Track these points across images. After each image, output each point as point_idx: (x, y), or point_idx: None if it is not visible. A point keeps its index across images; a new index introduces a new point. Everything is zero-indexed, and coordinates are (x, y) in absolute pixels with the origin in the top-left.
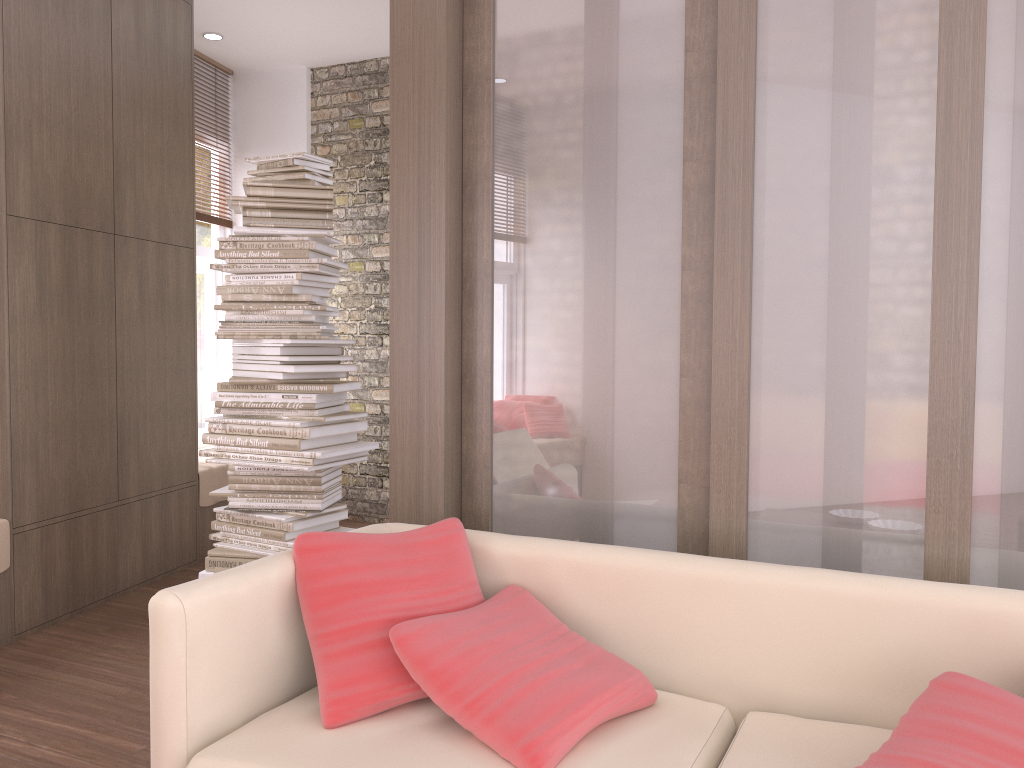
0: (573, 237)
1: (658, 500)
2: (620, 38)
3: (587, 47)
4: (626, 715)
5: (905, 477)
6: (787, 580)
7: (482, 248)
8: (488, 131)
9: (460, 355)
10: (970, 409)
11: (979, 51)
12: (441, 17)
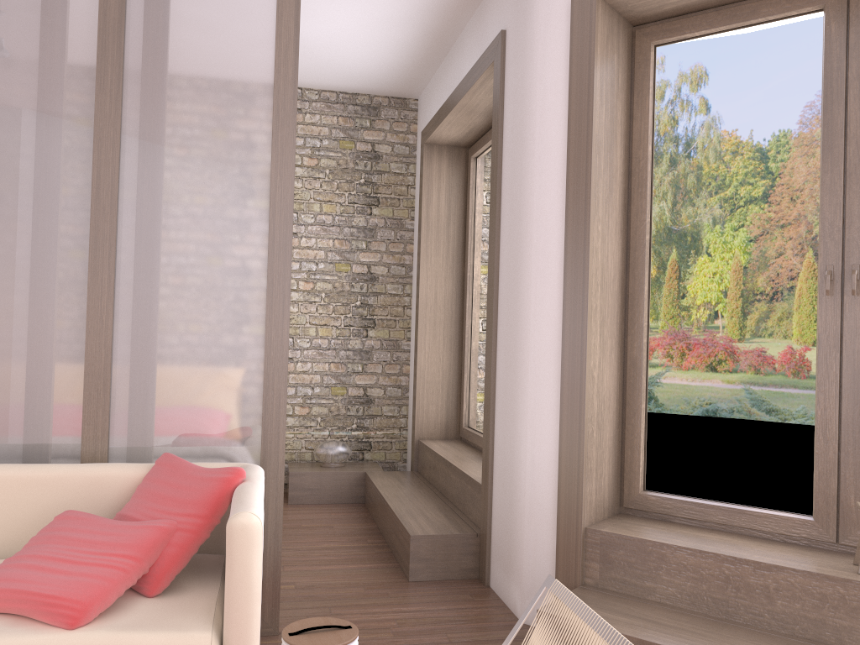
0: None
1: None
2: None
3: None
4: None
5: (74, 404)
6: None
7: None
8: None
9: None
10: (109, 361)
11: (116, 154)
12: None
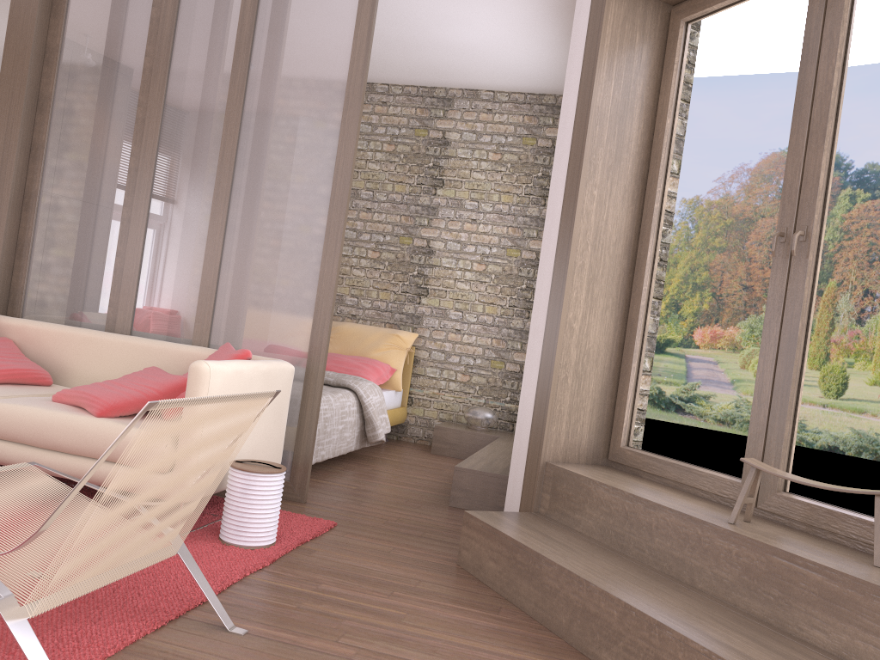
0: (79, 183)
1: (99, 314)
2: (112, 93)
3: (98, 94)
4: (32, 385)
5: (195, 308)
6: (120, 339)
7: (36, 182)
8: (47, 125)
9: (17, 234)
10: (216, 279)
11: (236, 131)
12: (27, 65)
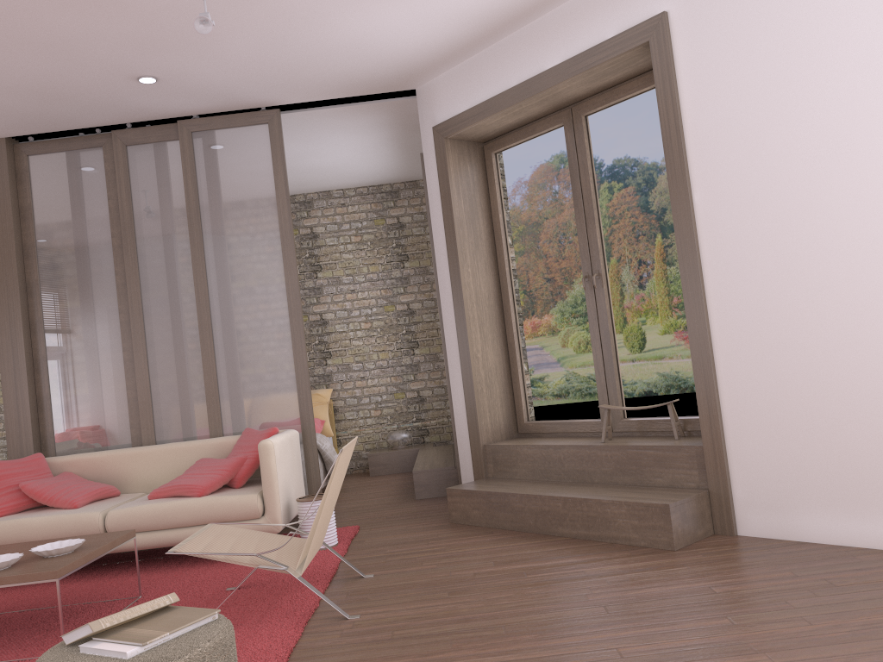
0: (80, 342)
1: (124, 436)
2: (91, 269)
3: (78, 272)
4: (109, 498)
5: (203, 411)
6: (161, 447)
7: (41, 350)
8: (39, 304)
9: (35, 393)
10: (216, 386)
11: (205, 278)
12: (15, 263)
